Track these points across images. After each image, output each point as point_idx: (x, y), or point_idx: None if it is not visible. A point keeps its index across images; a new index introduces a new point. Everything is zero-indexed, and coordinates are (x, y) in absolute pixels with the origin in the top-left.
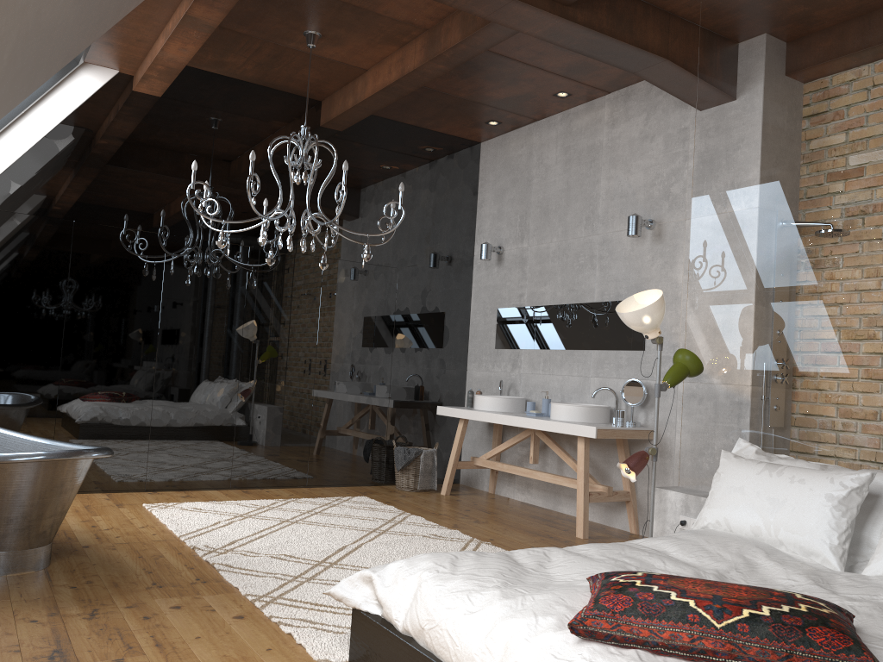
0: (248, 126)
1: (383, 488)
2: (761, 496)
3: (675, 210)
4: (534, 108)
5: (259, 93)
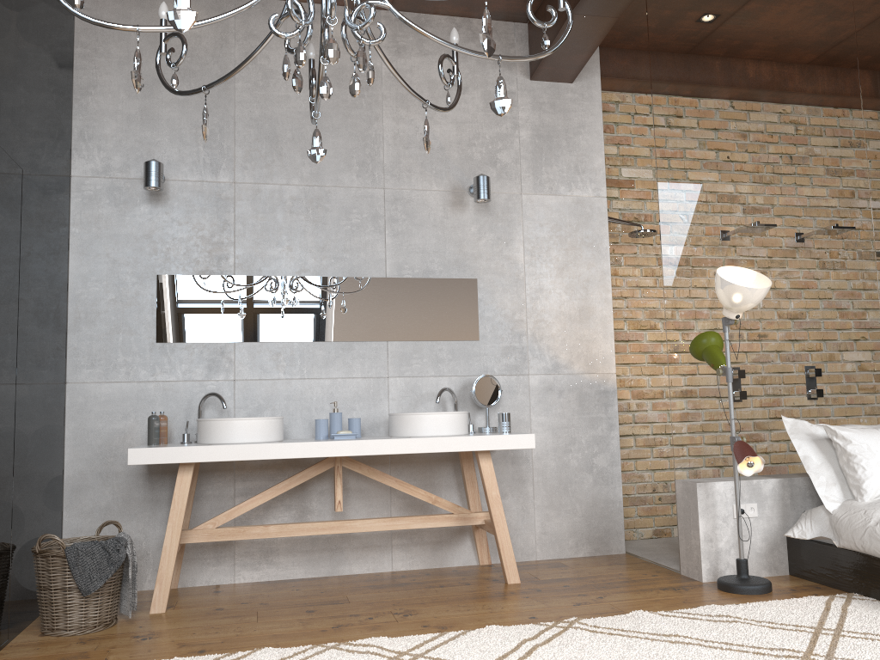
0: None
1: (36, 645)
2: None
3: (507, 181)
4: None
5: None
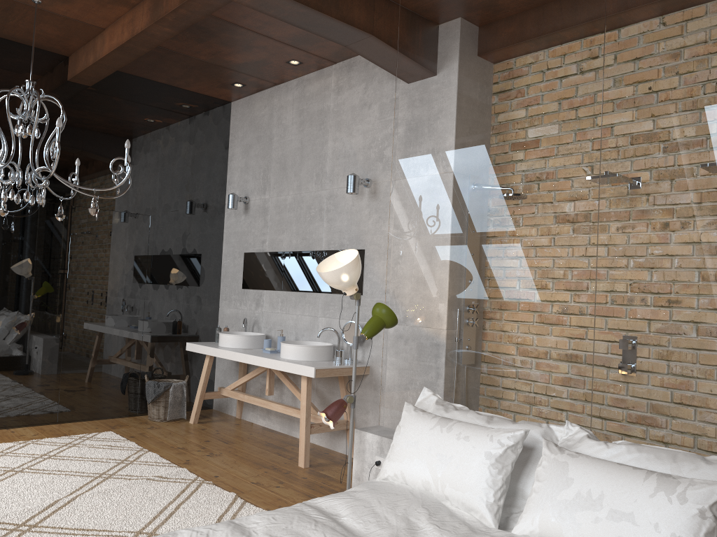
0: None
1: (136, 419)
2: (432, 451)
3: (388, 171)
4: (272, 73)
5: None
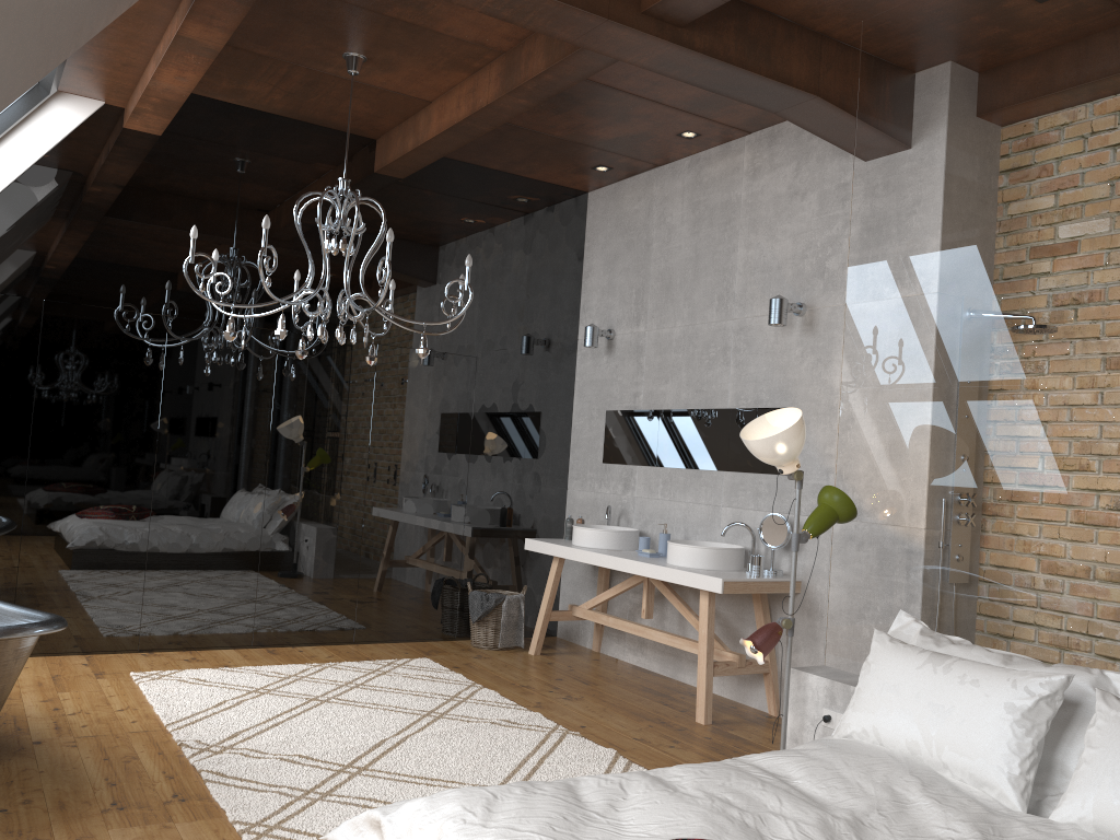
0: (278, 173)
1: (454, 644)
2: (922, 699)
3: (831, 292)
4: (653, 150)
5: (292, 130)
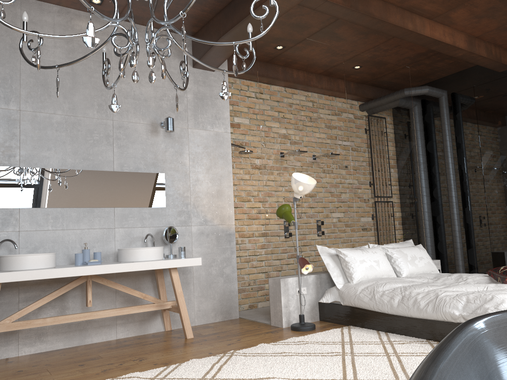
0: None
1: None
2: (371, 260)
3: (180, 121)
4: None
5: None
